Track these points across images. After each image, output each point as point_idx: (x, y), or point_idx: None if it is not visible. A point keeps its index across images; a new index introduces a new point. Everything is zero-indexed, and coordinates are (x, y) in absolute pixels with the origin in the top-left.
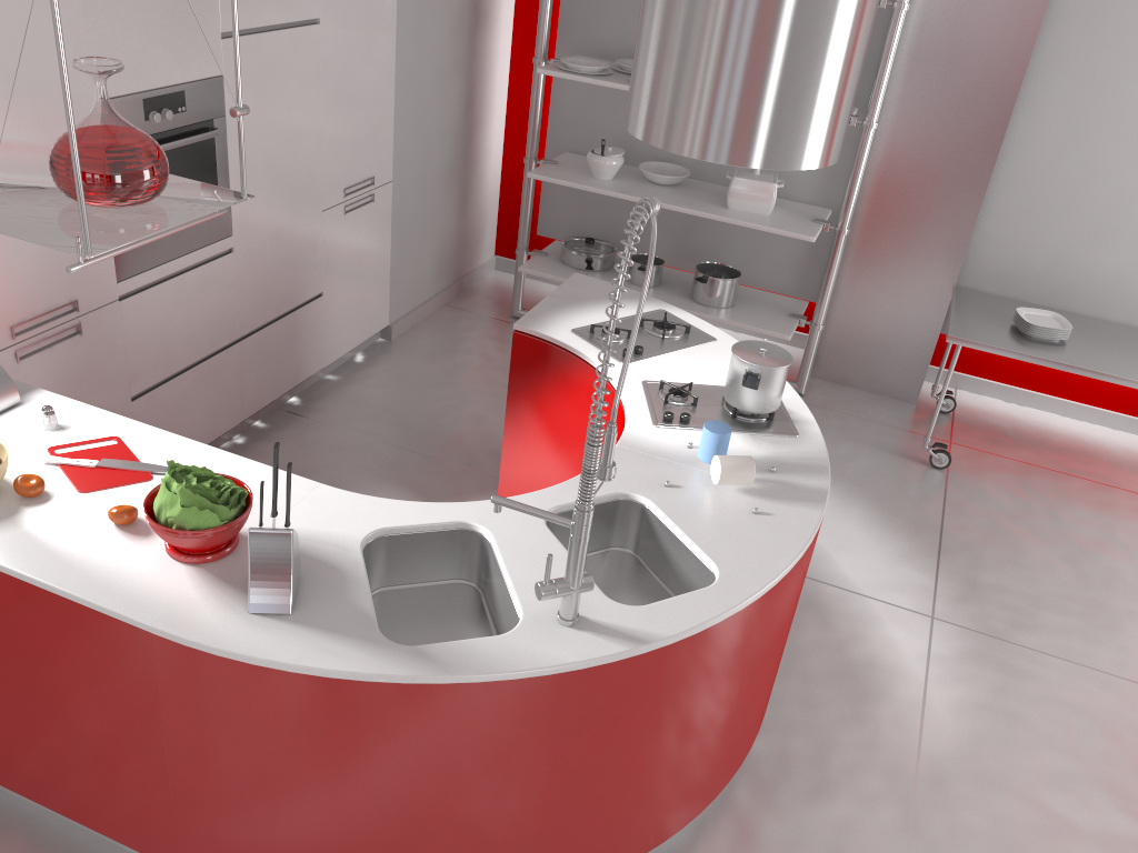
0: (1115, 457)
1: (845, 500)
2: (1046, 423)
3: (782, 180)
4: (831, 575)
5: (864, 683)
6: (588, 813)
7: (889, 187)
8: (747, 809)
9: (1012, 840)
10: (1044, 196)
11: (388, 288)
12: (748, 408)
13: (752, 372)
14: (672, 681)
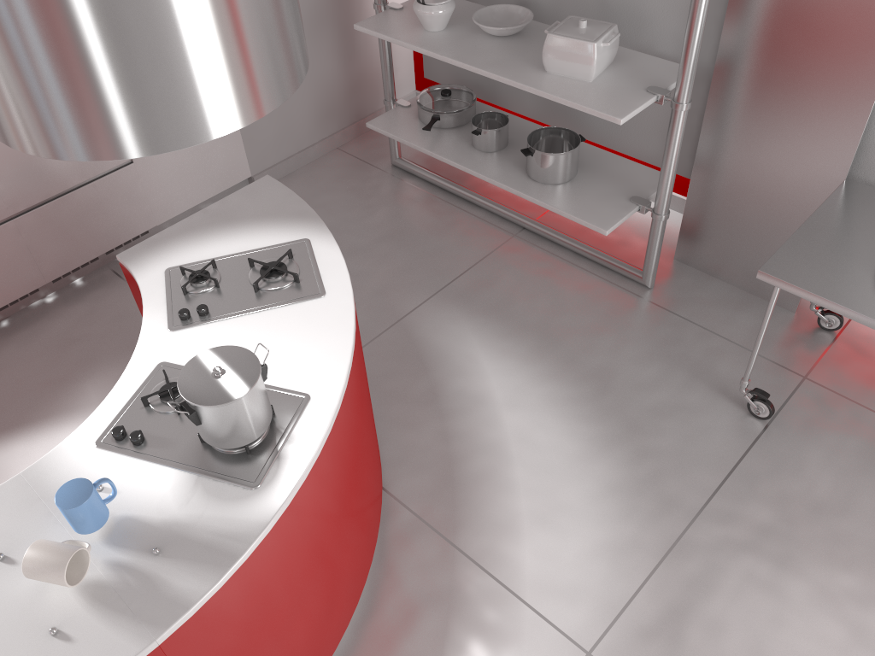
0: None
1: (597, 450)
2: None
3: (616, 35)
4: (502, 561)
5: None
6: None
7: (761, 43)
8: None
9: None
10: None
11: (240, 143)
12: (205, 439)
13: (188, 404)
14: None
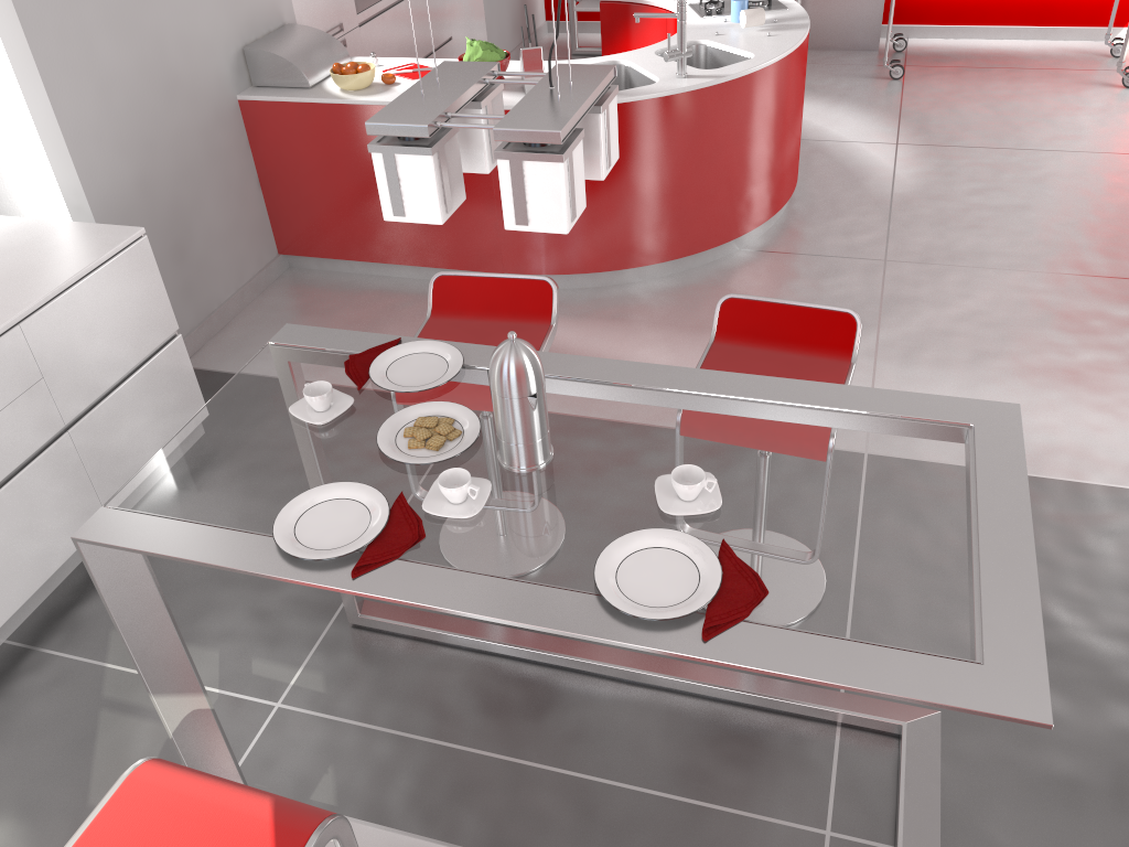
0: (1025, 54)
1: (833, 104)
2: (975, 45)
3: None
4: (829, 137)
5: (855, 175)
6: (708, 194)
7: None
8: (794, 226)
9: (949, 215)
10: None
11: (486, 39)
12: None
13: None
14: (740, 106)
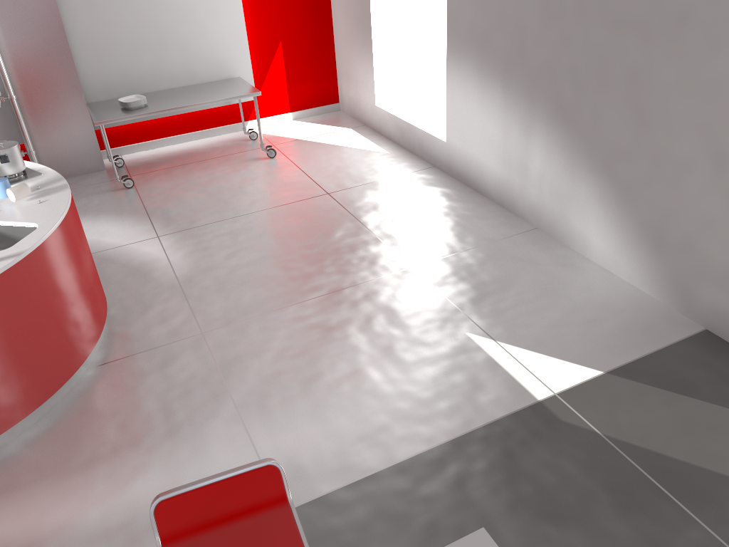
0: (202, 149)
1: (95, 219)
2: (168, 150)
3: None
4: (107, 246)
5: (143, 270)
6: (46, 345)
7: (23, 67)
8: (120, 330)
9: (223, 280)
10: (99, 44)
11: None
12: (11, 172)
13: (2, 154)
14: (45, 269)
